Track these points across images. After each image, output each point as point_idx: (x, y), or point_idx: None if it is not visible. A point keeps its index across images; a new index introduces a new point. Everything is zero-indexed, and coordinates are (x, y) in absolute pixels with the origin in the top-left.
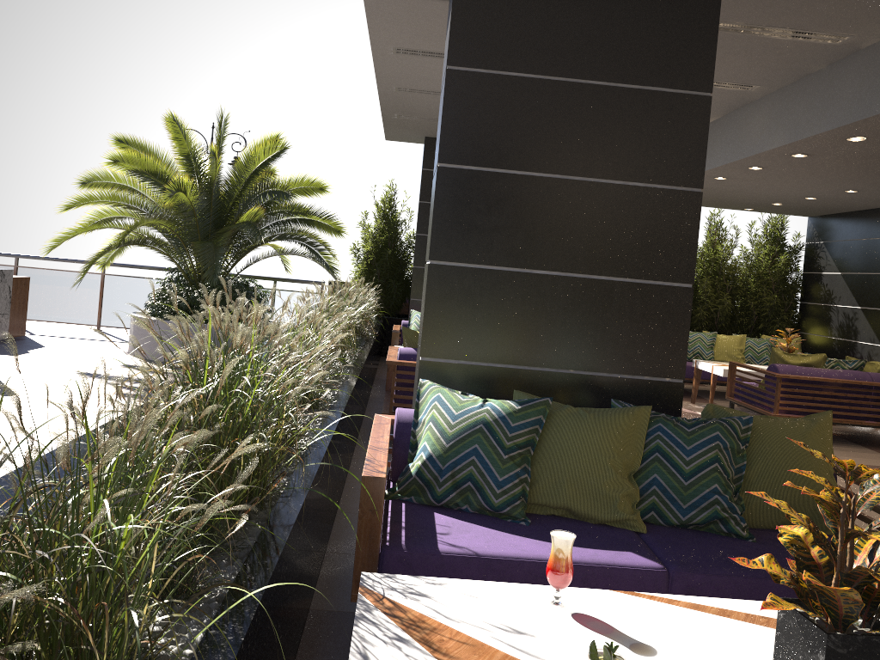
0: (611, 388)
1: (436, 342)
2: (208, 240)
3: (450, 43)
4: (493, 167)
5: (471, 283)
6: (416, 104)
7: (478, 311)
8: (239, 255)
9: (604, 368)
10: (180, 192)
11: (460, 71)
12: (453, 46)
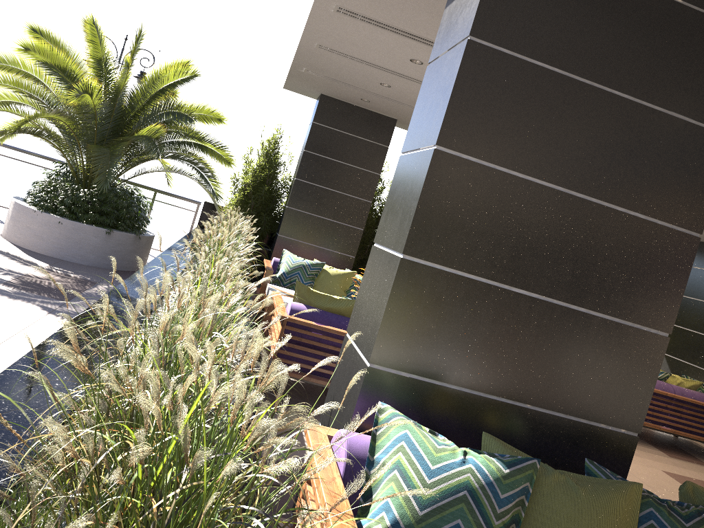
0: (565, 431)
1: (390, 349)
2: (103, 144)
3: (479, 10)
4: (495, 163)
5: (443, 289)
6: (328, 63)
7: (444, 322)
8: (130, 165)
9: (563, 408)
10: (86, 94)
11: (482, 46)
12: (481, 15)
